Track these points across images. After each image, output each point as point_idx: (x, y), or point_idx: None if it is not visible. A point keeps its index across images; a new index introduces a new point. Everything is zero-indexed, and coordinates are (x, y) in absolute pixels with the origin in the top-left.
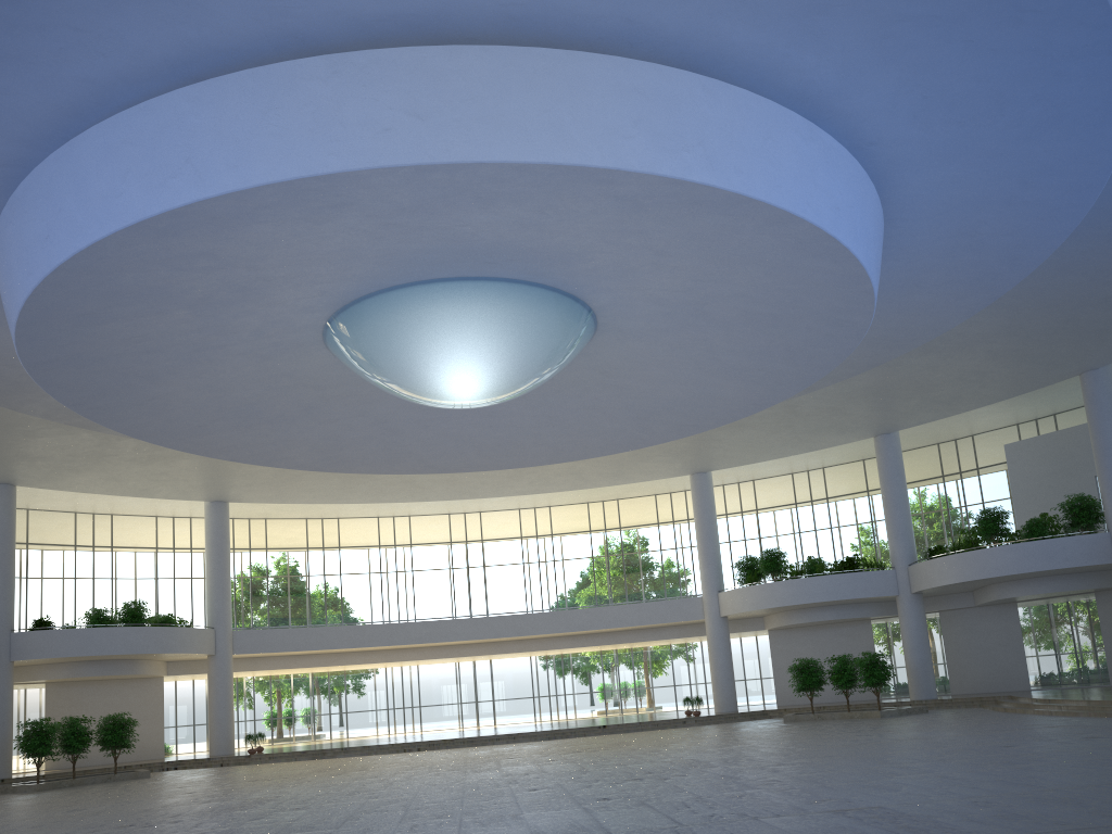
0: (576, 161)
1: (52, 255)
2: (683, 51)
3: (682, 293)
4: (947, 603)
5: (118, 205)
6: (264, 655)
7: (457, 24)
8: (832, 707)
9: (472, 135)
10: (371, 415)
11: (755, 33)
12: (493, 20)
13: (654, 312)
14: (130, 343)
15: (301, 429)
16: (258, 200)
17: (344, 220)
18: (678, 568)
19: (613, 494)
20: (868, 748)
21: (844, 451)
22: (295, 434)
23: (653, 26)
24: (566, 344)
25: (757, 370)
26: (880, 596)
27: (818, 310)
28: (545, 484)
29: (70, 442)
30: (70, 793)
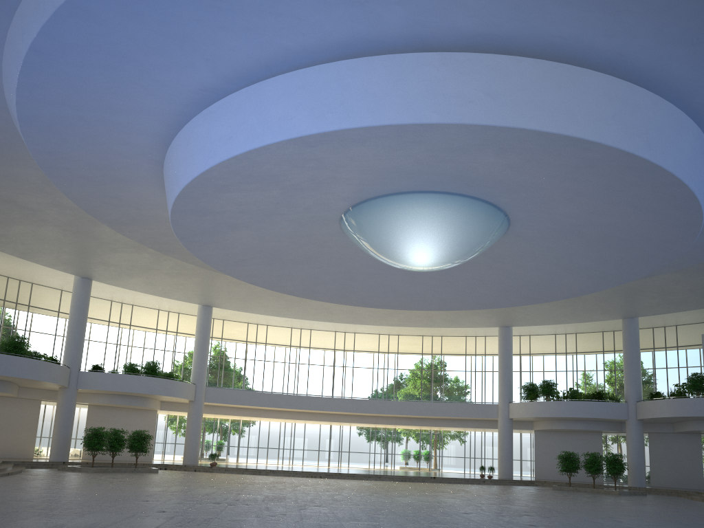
0: (577, 134)
1: (232, 149)
2: (641, 76)
3: (574, 219)
4: (655, 428)
5: (288, 125)
6: (220, 405)
7: (519, 44)
8: (576, 484)
9: (521, 111)
10: (343, 266)
11: (690, 71)
12: (541, 44)
13: (548, 227)
14: (235, 206)
15: (298, 269)
16: (376, 133)
17: (410, 151)
18: (475, 384)
19: (440, 332)
20: (654, 514)
21: (593, 324)
22: (294, 272)
23: (632, 60)
24: (490, 240)
25: (593, 270)
26: (616, 418)
27: (655, 239)
28: (407, 321)
29: (135, 258)
30: (121, 476)
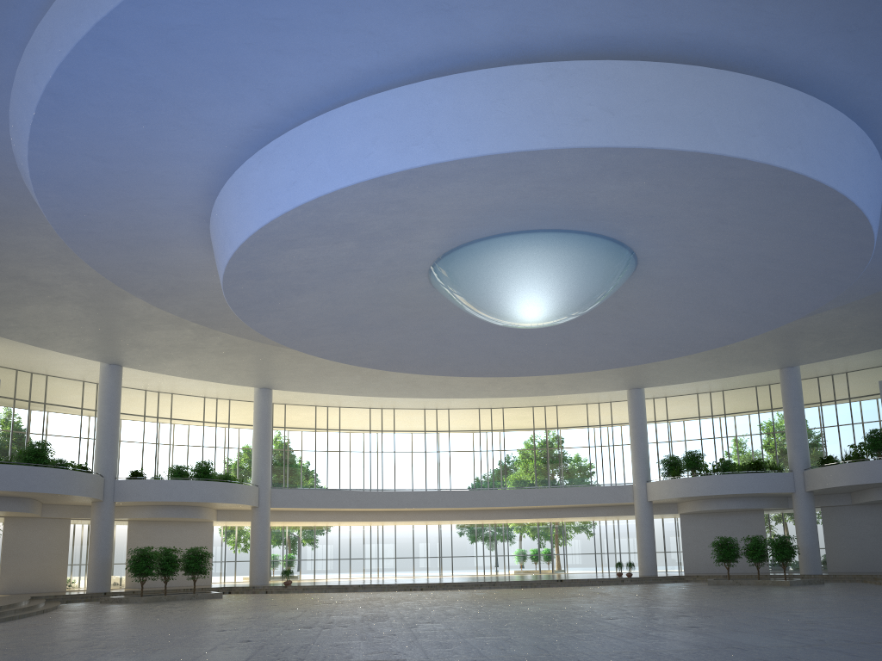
0: (717, 151)
1: (297, 196)
2: (790, 74)
3: (716, 251)
4: (829, 501)
5: (365, 163)
6: (290, 509)
7: (640, 45)
8: (736, 576)
9: (647, 127)
10: (434, 329)
11: (849, 64)
12: (667, 44)
13: (684, 264)
14: (301, 264)
15: (379, 336)
16: (473, 165)
17: (514, 183)
18: (602, 462)
19: (554, 401)
20: (837, 604)
21: (744, 378)
22: (374, 340)
23: (778, 55)
24: (615, 284)
25: (743, 313)
26: (780, 492)
27: (816, 270)
28: (514, 390)
29: (174, 335)
30: (180, 605)
